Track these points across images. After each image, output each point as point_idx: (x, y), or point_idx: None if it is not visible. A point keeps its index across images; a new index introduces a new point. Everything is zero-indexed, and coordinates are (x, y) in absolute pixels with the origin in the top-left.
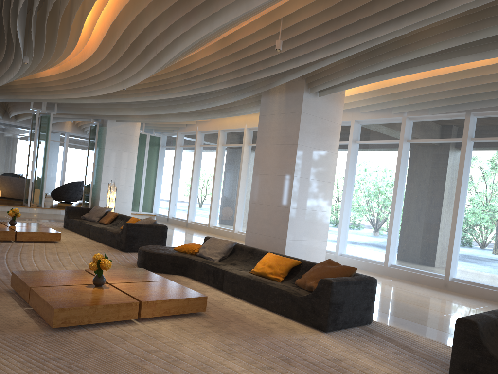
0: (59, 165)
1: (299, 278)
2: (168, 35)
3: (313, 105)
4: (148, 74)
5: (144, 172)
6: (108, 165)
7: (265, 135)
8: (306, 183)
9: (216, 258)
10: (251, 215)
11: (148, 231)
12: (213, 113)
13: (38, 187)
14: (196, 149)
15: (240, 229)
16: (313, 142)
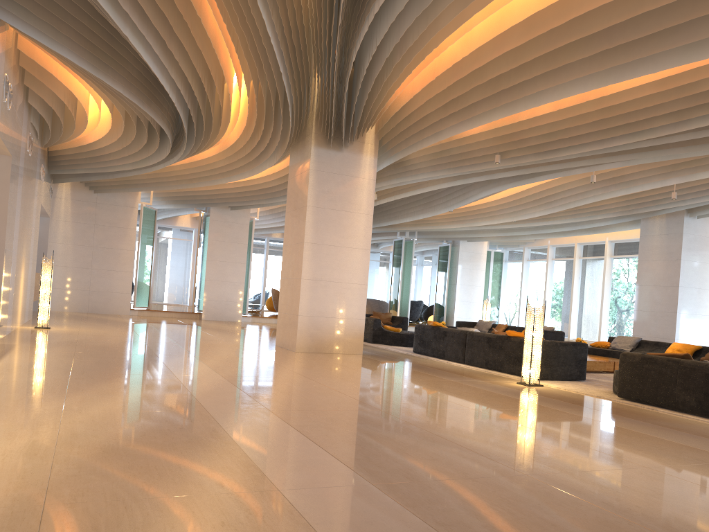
0: (385, 285)
1: (702, 357)
2: (584, 192)
3: (692, 226)
4: (547, 212)
5: (489, 288)
6: (460, 284)
7: (647, 252)
8: (689, 291)
9: (628, 349)
10: (636, 321)
11: (551, 335)
12: (579, 231)
13: (400, 307)
14: (548, 263)
15: (604, 339)
16: (694, 256)
